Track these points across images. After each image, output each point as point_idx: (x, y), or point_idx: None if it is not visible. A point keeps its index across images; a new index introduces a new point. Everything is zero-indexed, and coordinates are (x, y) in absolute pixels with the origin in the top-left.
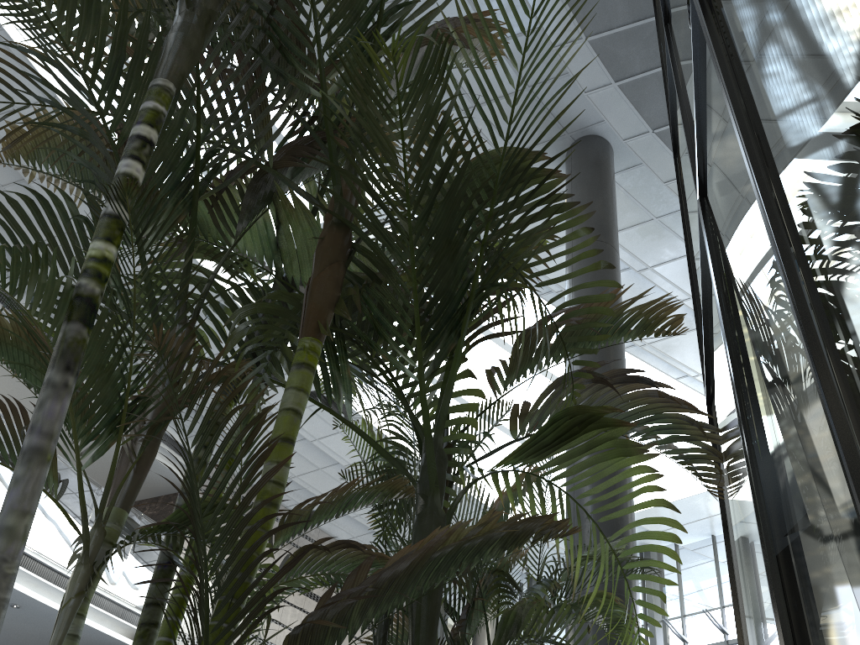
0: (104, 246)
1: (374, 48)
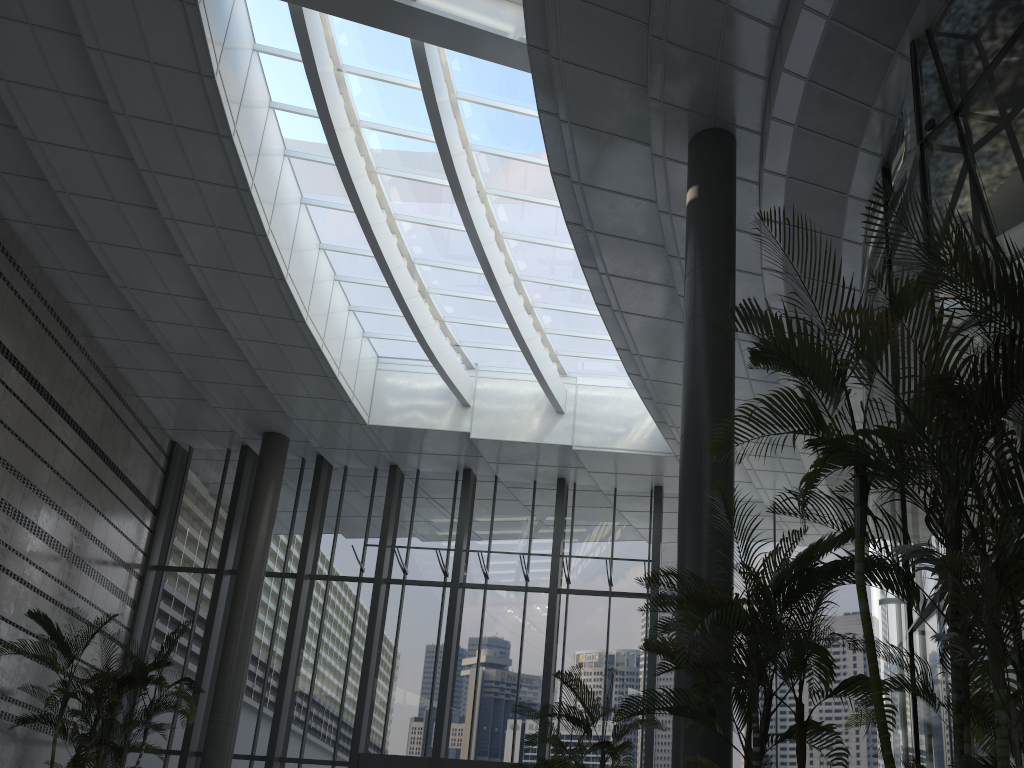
0: None
1: None
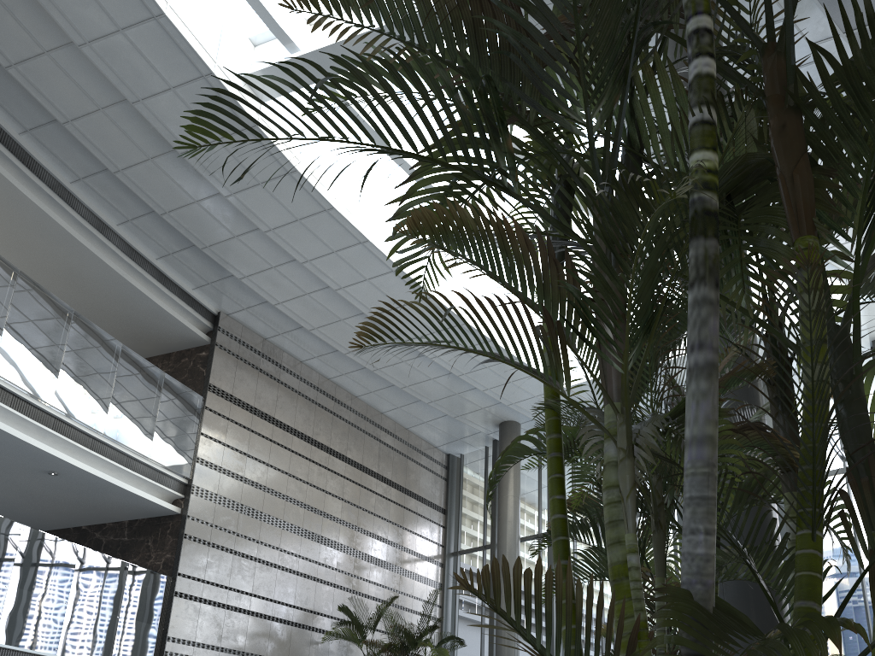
0: (713, 157)
1: None
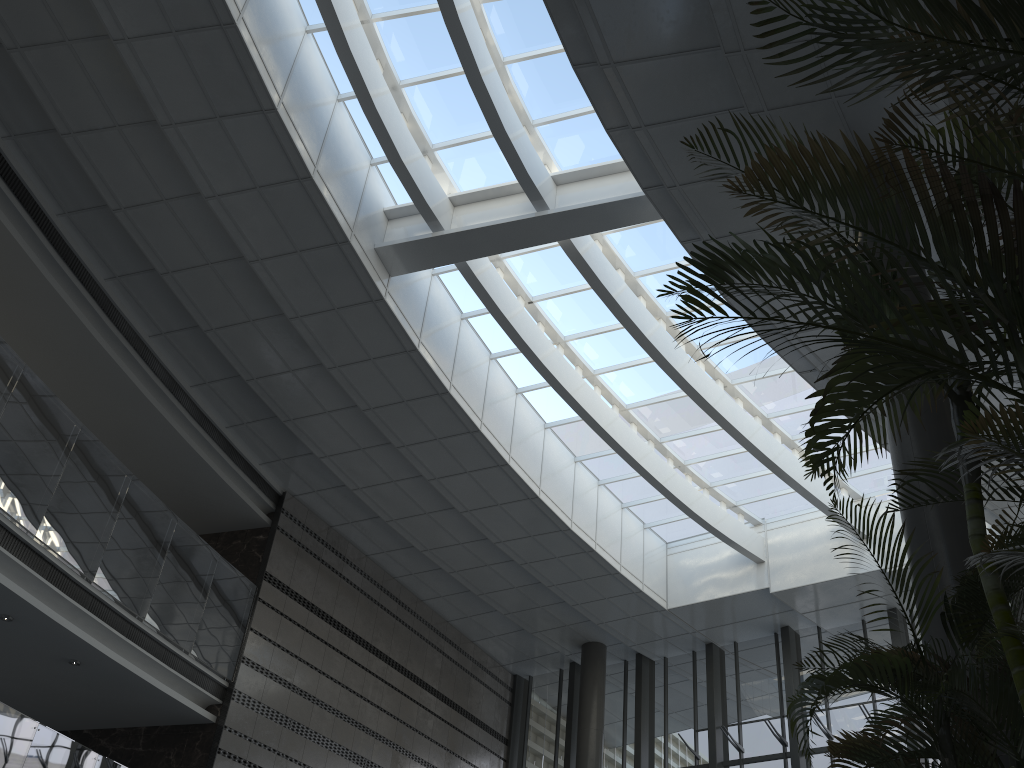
0: None
1: None
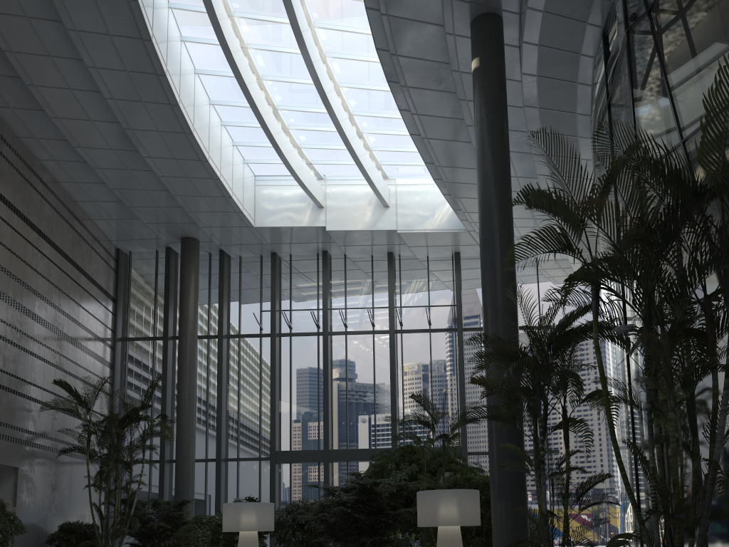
0: None
1: None
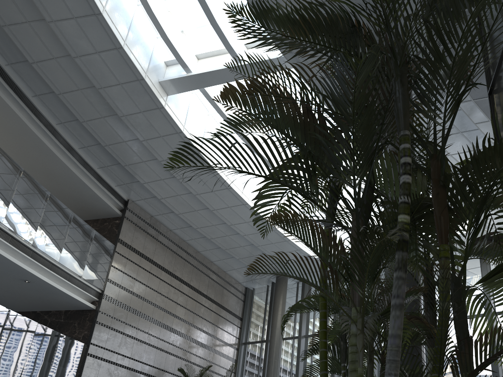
0: (408, 217)
1: (460, 100)
